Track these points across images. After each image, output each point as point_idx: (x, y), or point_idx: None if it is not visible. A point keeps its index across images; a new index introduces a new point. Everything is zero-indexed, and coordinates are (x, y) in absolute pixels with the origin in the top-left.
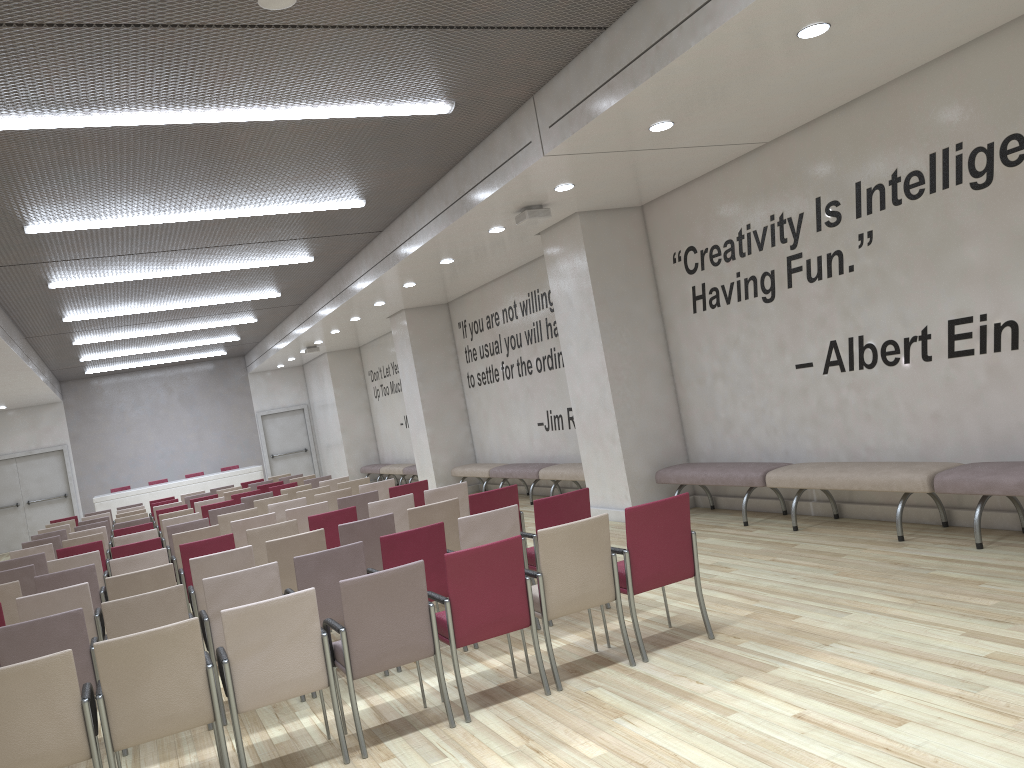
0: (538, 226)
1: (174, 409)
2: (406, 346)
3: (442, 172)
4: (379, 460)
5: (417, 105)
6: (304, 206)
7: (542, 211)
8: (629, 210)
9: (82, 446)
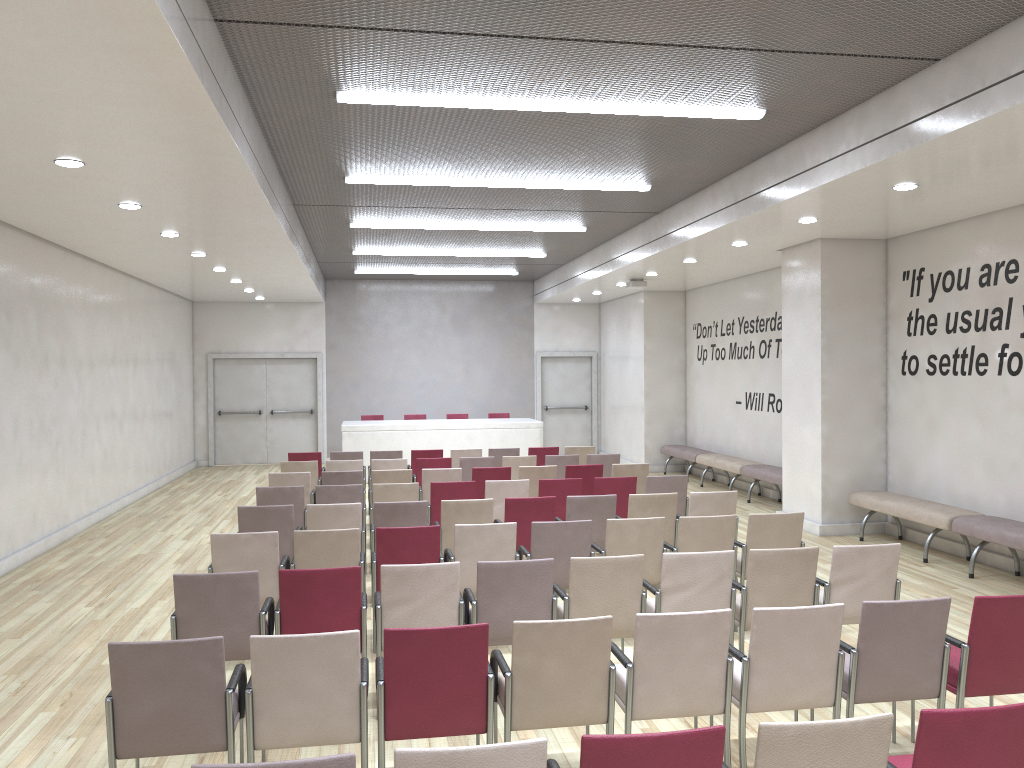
0: None
1: (444, 332)
2: (809, 296)
3: None
4: (685, 441)
5: None
6: None
7: None
8: None
9: (337, 358)
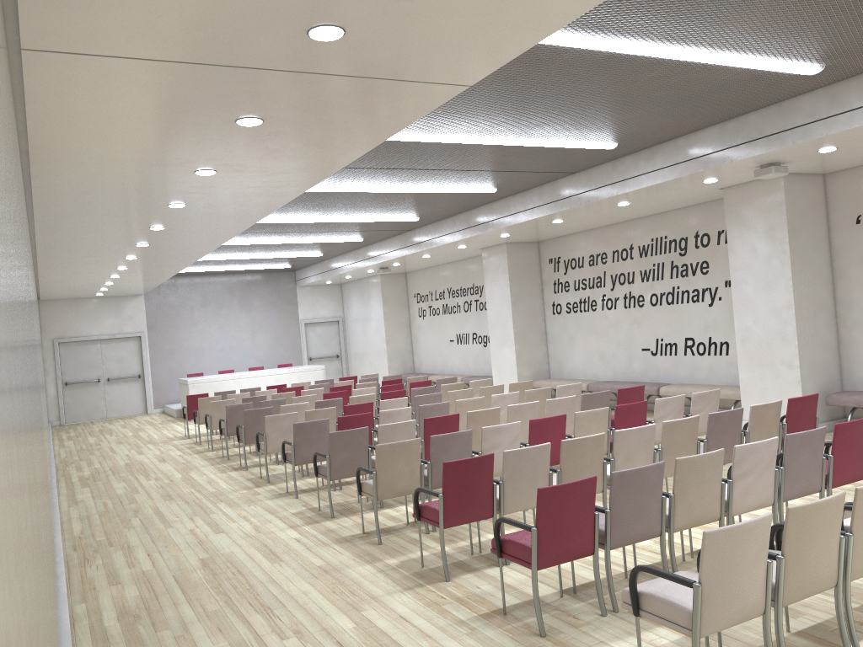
0: (736, 181)
1: (234, 310)
2: (501, 274)
3: (704, 126)
4: (414, 370)
5: (802, 65)
6: (575, 143)
7: (783, 168)
8: (815, 176)
9: (157, 335)
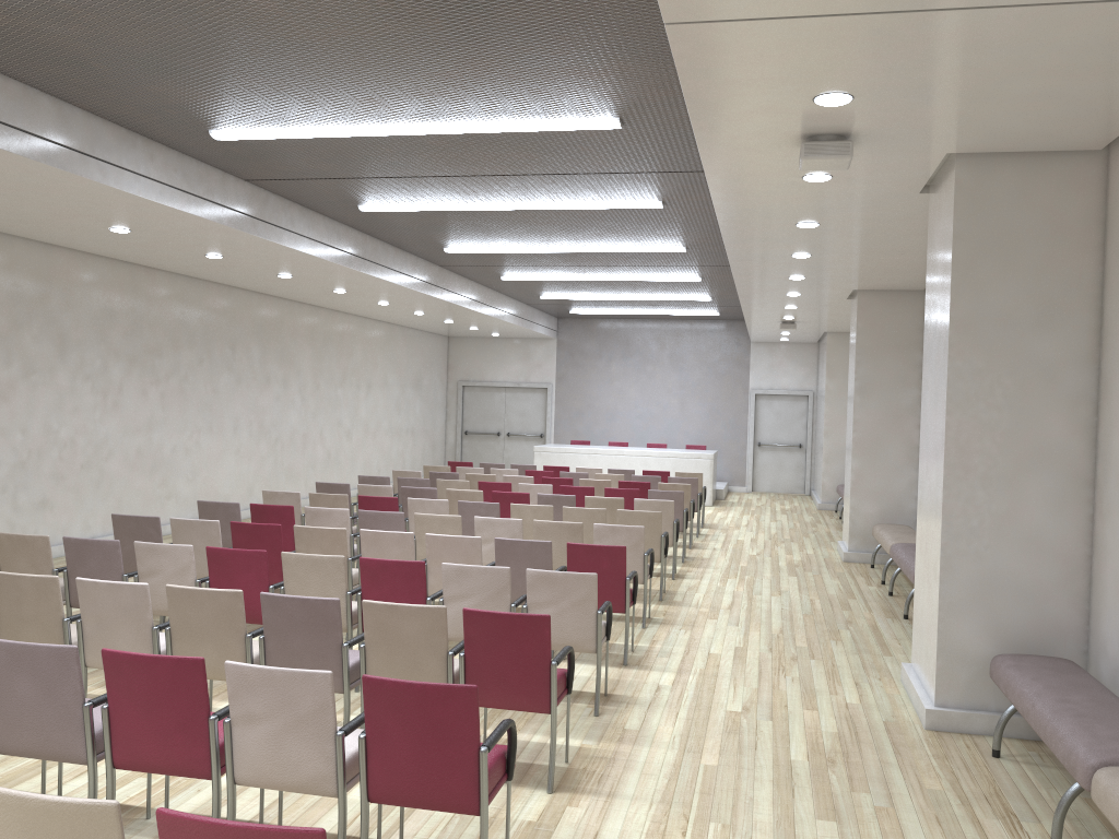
0: (901, 177)
1: (662, 368)
2: (853, 342)
3: None
4: None
5: None
6: (529, 123)
7: (834, 146)
8: (1075, 157)
9: (565, 388)
